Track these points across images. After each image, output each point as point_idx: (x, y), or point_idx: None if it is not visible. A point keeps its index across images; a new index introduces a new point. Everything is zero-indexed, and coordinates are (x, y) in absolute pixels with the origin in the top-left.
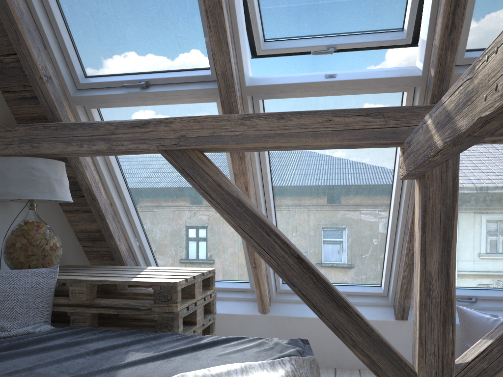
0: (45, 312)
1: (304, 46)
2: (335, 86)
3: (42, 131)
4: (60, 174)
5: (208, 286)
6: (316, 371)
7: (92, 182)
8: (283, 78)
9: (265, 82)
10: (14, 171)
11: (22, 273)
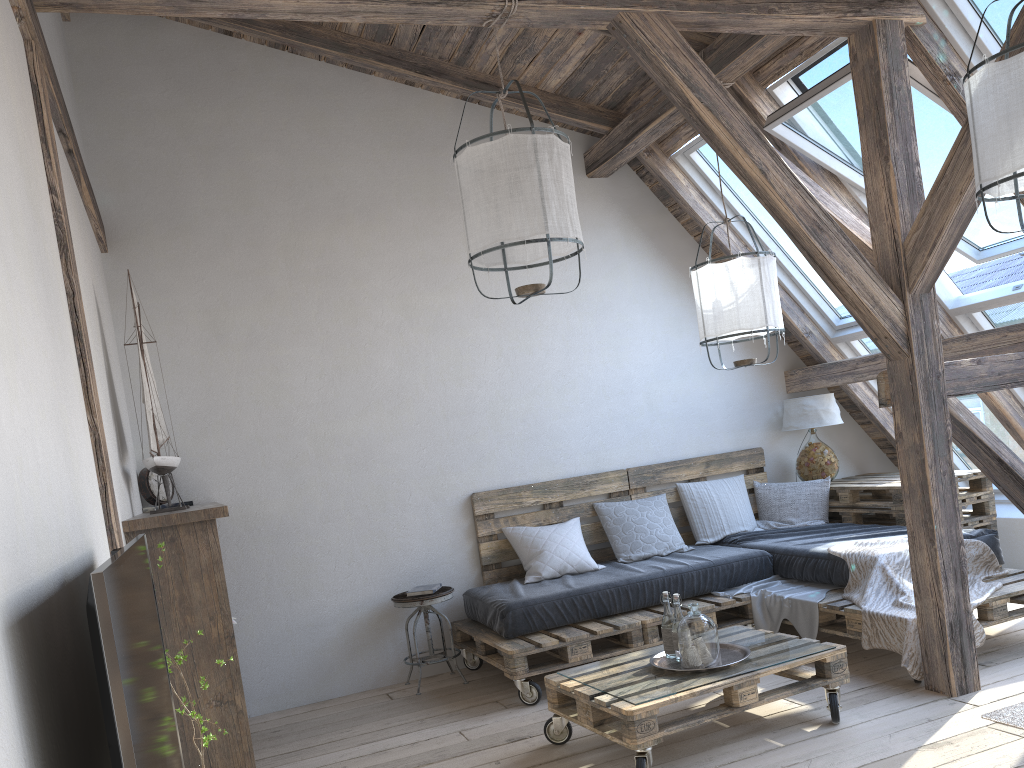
0: (821, 512)
1: (1013, 249)
2: (1021, 296)
3: (812, 372)
4: (826, 404)
5: (980, 488)
6: (978, 552)
7: (863, 400)
8: (980, 295)
9: (964, 303)
10: (792, 409)
11: (804, 483)
